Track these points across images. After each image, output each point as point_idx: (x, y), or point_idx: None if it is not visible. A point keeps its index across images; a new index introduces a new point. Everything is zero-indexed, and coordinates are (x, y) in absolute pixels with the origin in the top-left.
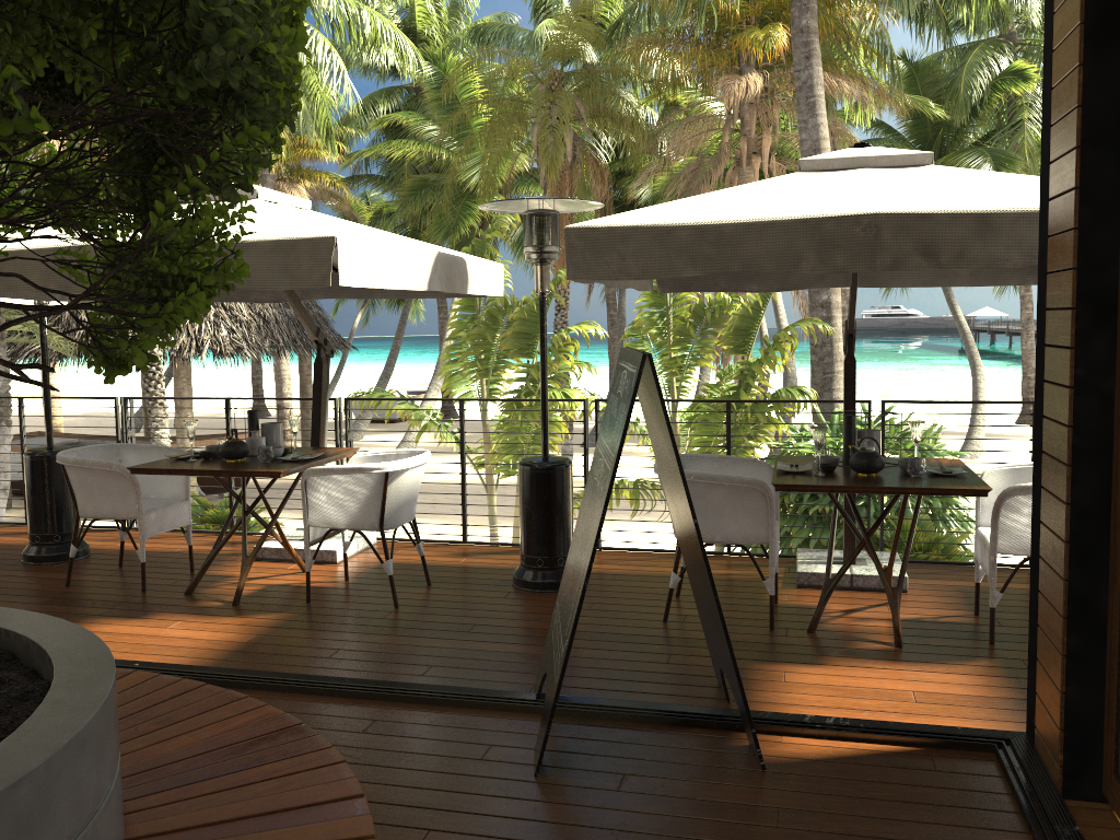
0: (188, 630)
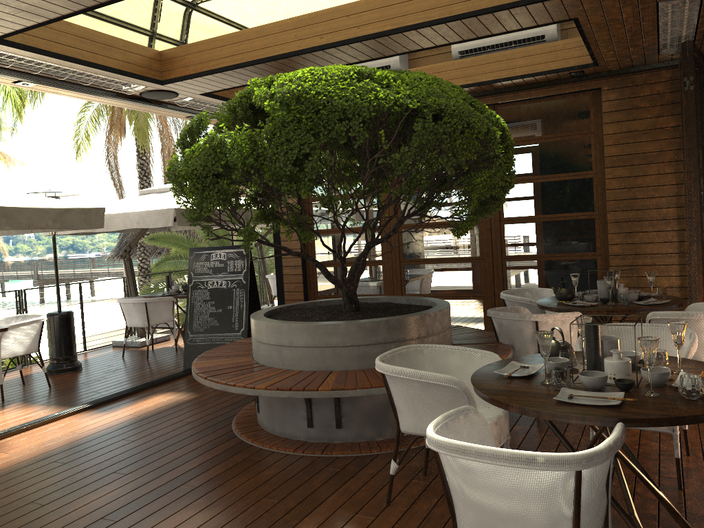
0: (4, 416)
